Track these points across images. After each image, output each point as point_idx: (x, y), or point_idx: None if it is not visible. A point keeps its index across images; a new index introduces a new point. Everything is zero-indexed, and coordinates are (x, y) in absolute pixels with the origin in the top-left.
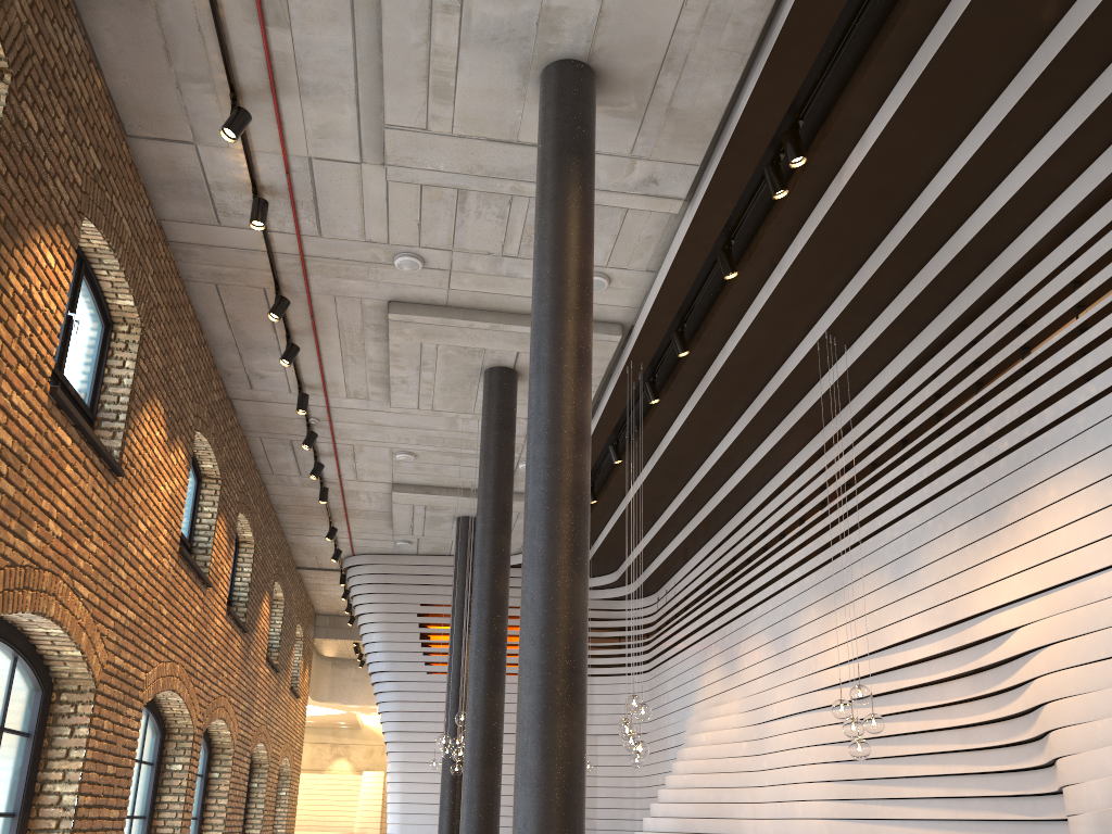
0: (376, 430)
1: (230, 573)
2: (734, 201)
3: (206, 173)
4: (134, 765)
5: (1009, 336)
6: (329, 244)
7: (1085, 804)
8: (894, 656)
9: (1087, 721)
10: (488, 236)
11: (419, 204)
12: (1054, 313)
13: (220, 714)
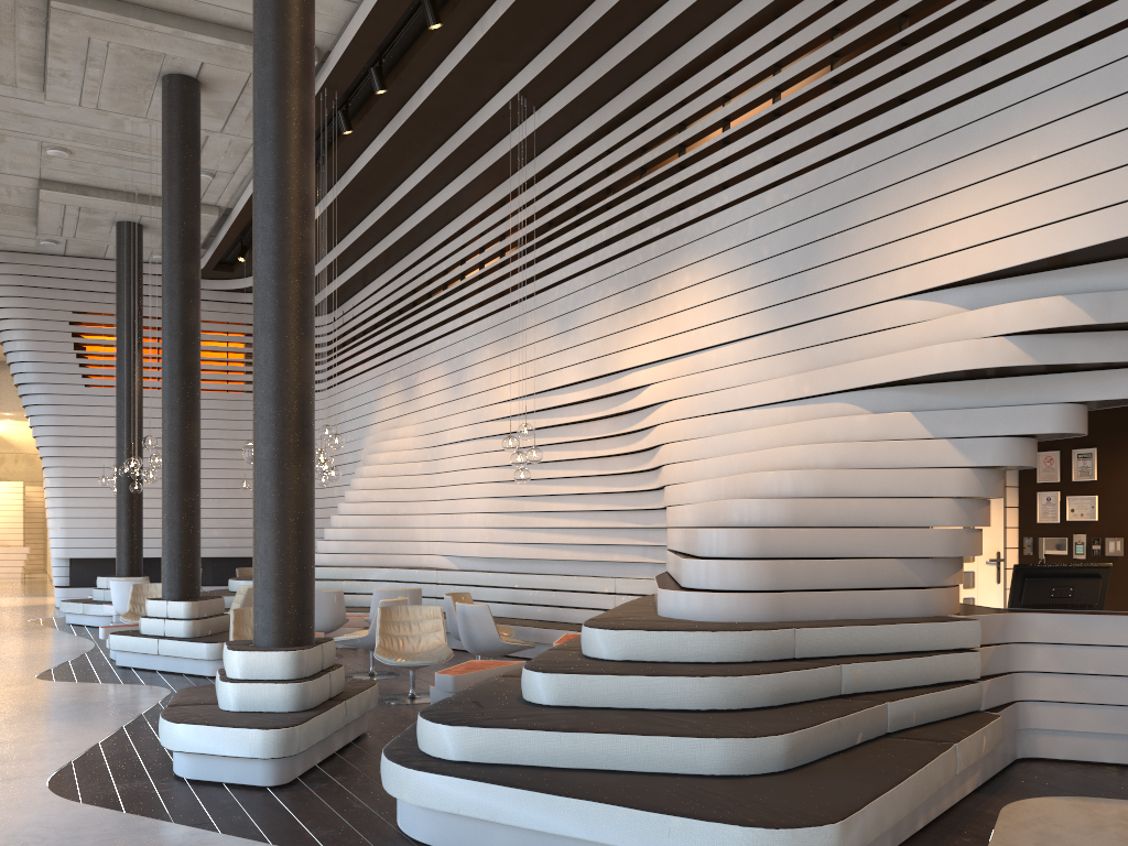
0: (23, 121)
1: None
2: None
3: None
4: None
5: (671, 131)
6: None
7: (679, 520)
8: (554, 398)
9: (688, 460)
10: None
11: None
12: (707, 121)
13: None
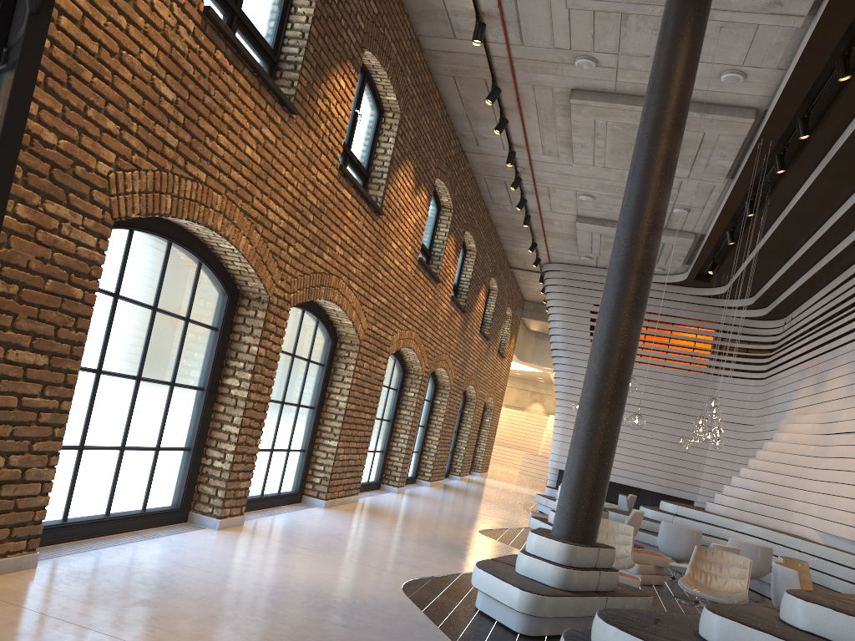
0: (564, 178)
1: (455, 273)
2: (850, 18)
3: (446, 5)
4: (381, 390)
5: None
6: (528, 50)
7: None
8: None
9: None
10: (645, 43)
11: (592, 22)
12: None
13: (442, 364)
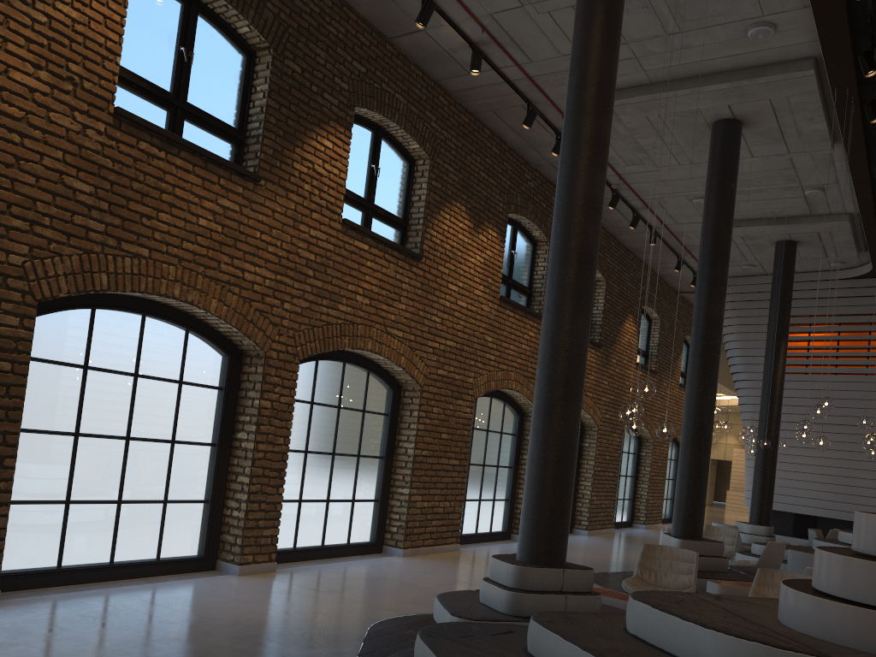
0: (665, 185)
1: None
2: None
3: (441, 45)
4: (470, 434)
5: None
6: (541, 65)
7: None
8: None
9: None
10: (645, 24)
11: None
12: None
13: None
